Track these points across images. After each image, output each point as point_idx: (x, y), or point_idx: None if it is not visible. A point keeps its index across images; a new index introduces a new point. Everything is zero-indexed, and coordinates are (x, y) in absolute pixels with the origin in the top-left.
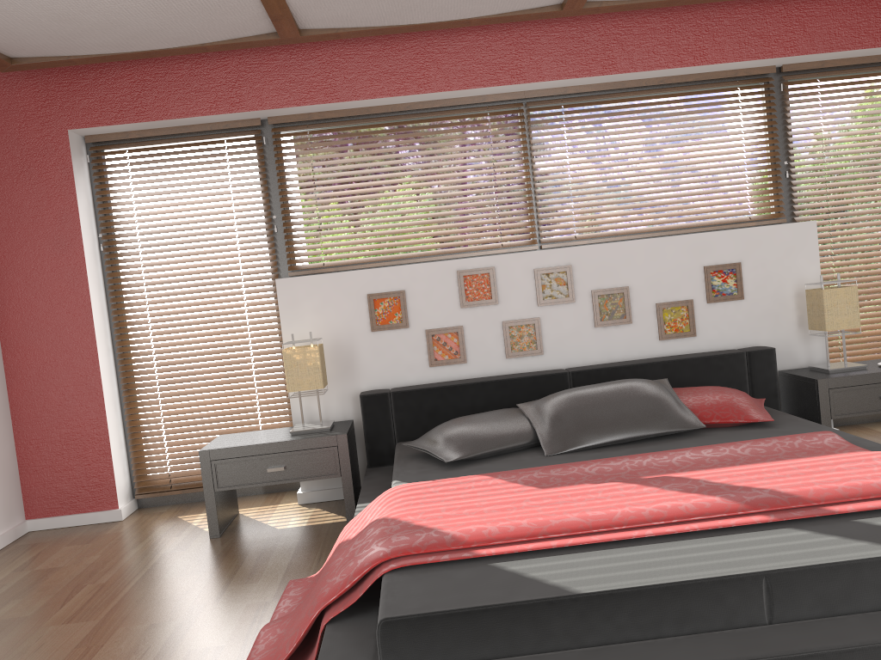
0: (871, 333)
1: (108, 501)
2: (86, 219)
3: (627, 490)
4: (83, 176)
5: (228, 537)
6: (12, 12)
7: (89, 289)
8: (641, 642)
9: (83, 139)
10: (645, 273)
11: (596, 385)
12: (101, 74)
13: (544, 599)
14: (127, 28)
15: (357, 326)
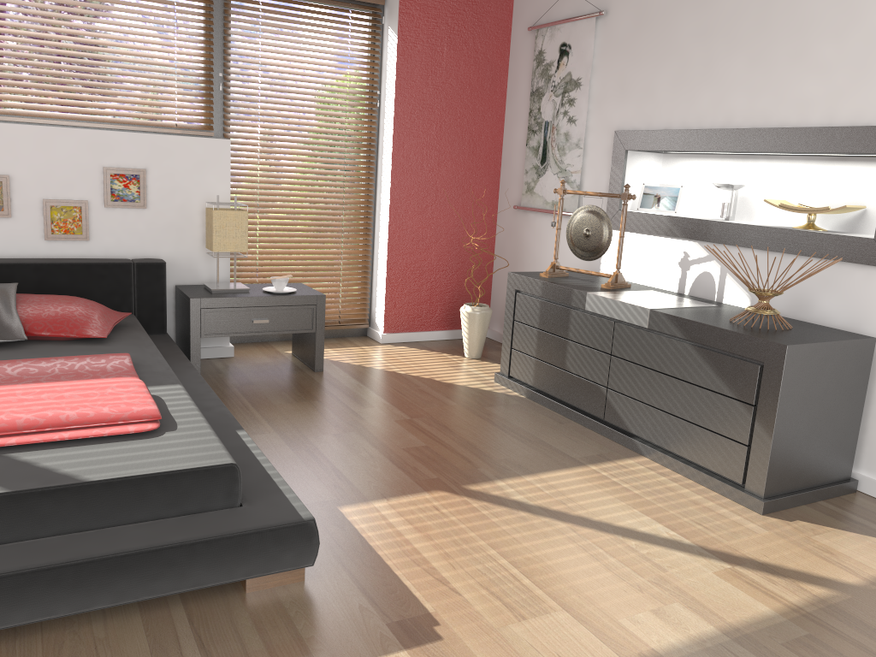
0: (288, 257)
1: None
2: None
3: None
4: None
5: None
6: None
7: None
8: None
9: None
10: (32, 164)
11: None
12: None
13: None
14: None
15: None
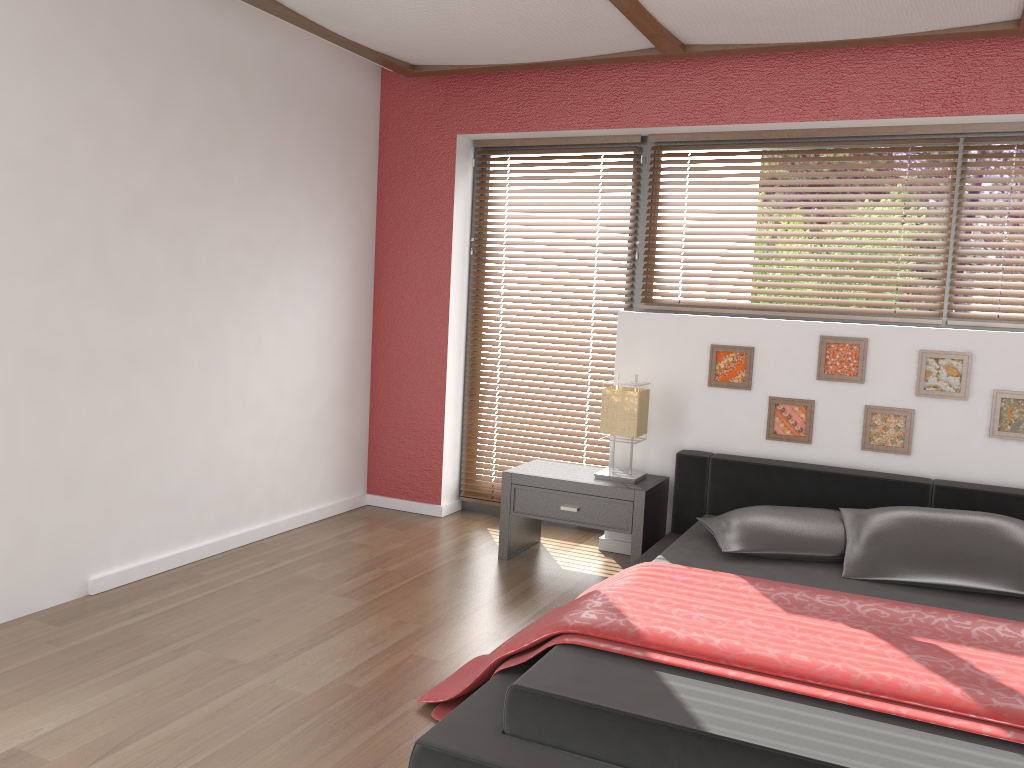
0: None
1: (433, 496)
2: (460, 223)
3: (867, 645)
4: (464, 180)
5: (513, 562)
6: (399, 33)
7: (450, 291)
8: None
9: (472, 143)
10: None
11: (942, 510)
12: (493, 81)
13: (666, 723)
14: (502, 46)
15: (693, 377)
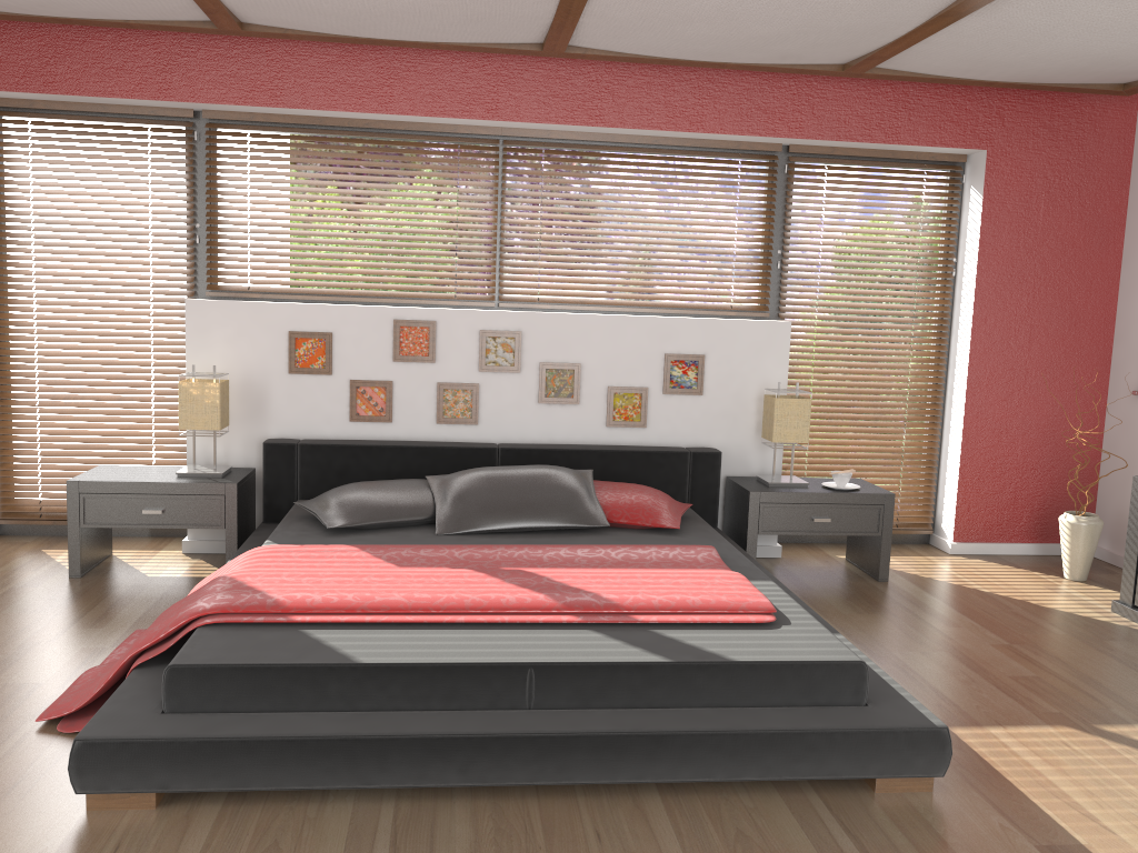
0: (841, 448)
1: None
2: None
3: (471, 578)
4: None
5: (90, 579)
6: None
7: None
8: (408, 712)
9: None
10: (601, 352)
11: (510, 467)
12: (5, 29)
13: (325, 664)
14: None
15: (273, 365)
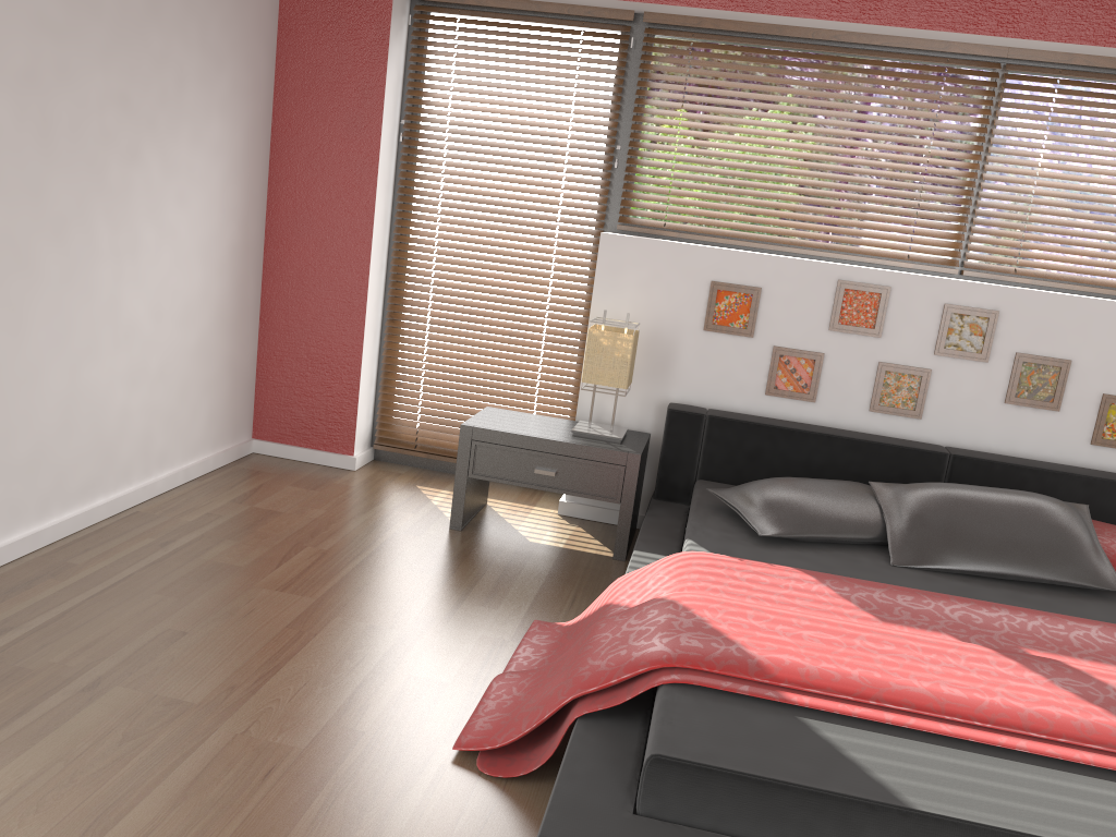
0: None
1: (344, 444)
2: (391, 99)
3: (1001, 667)
4: (399, 42)
5: (470, 534)
6: None
7: (377, 188)
8: None
9: None
10: (1102, 349)
11: (987, 490)
12: None
13: (863, 800)
14: None
15: (687, 318)
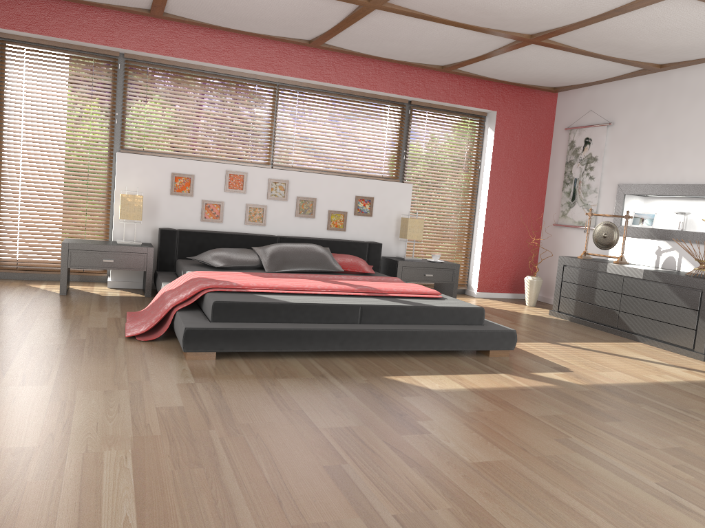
0: (428, 247)
1: None
2: None
3: (310, 281)
4: None
5: (72, 295)
6: None
7: None
8: (313, 323)
9: None
10: (326, 193)
11: (295, 243)
12: None
13: (279, 302)
14: None
15: (162, 189)
